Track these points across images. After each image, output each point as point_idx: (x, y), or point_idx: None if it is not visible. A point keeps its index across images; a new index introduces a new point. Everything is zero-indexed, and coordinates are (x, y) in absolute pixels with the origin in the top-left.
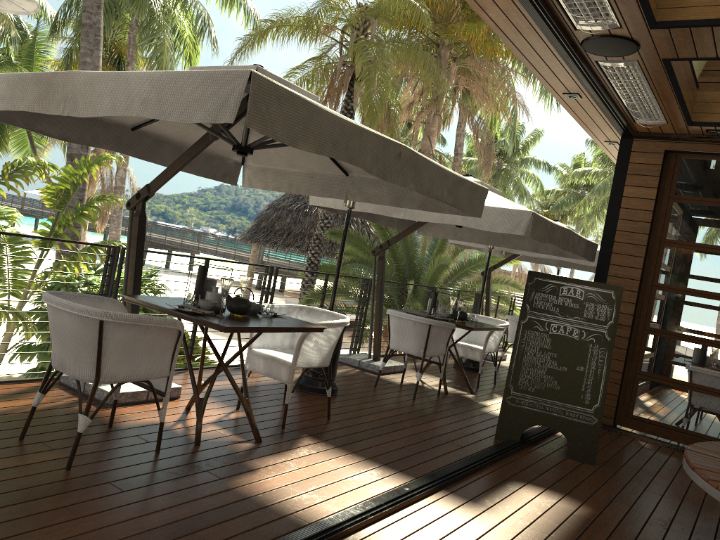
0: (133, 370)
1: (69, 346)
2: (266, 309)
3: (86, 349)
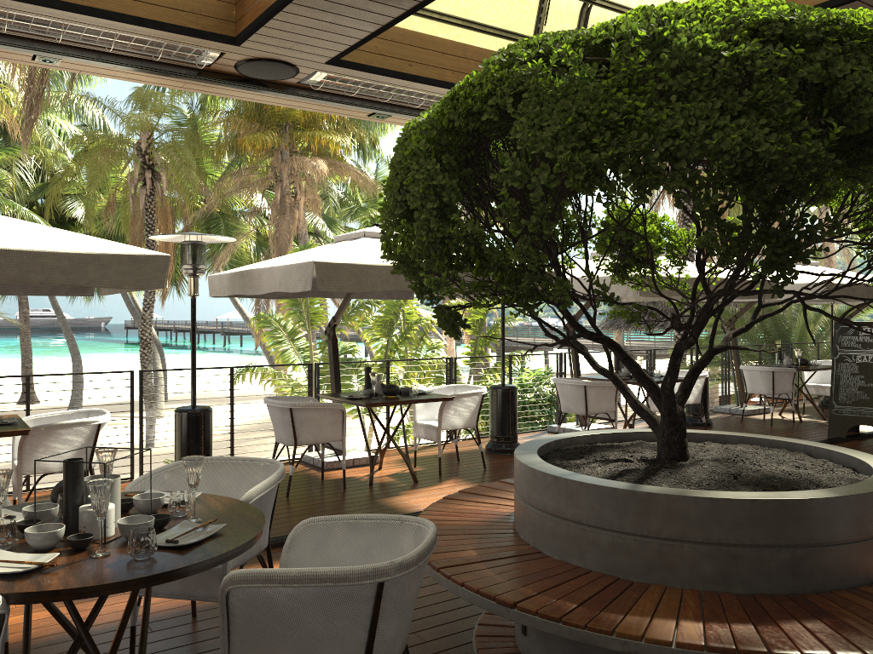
0: (600, 407)
1: (571, 399)
2: (655, 373)
3: (579, 399)
